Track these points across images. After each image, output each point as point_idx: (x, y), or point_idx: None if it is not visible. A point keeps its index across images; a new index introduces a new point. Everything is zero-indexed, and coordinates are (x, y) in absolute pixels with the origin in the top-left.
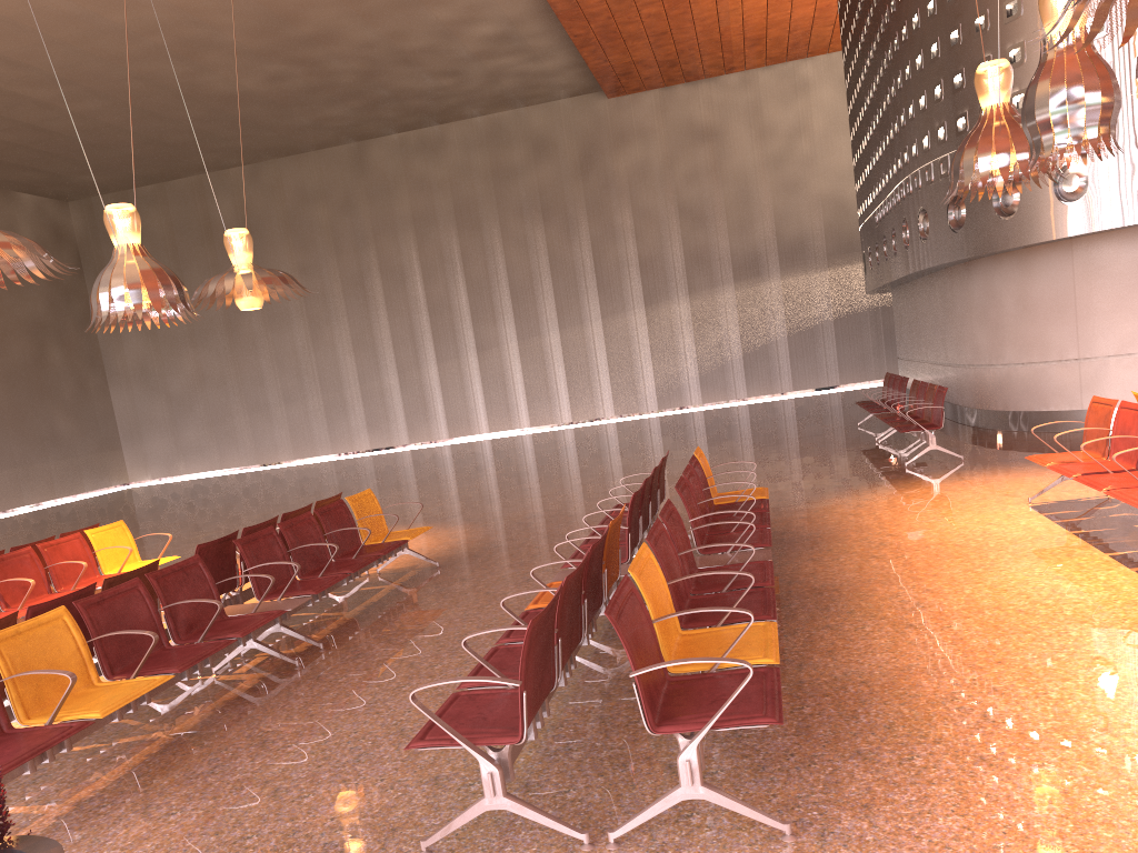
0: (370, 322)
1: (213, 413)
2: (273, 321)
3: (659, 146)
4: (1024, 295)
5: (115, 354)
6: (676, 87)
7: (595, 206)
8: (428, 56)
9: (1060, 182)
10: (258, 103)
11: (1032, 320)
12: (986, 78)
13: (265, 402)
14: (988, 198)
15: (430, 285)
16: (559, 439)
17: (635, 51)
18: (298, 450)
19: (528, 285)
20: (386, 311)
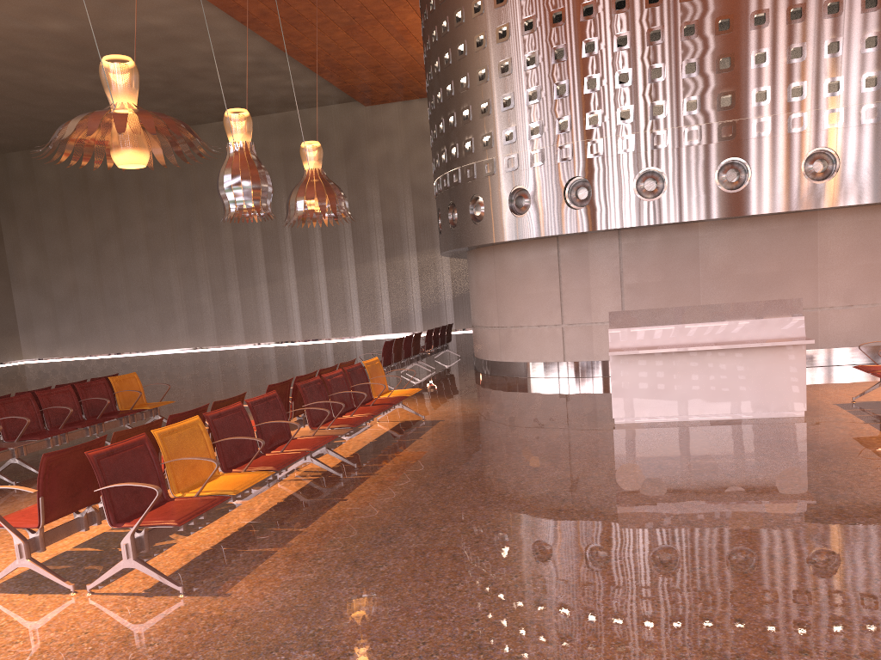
0: (194, 256)
1: (83, 314)
2: (127, 250)
3: (400, 142)
4: (477, 280)
5: (17, 267)
6: (413, 101)
7: (353, 183)
8: (209, 73)
9: (473, 208)
10: (97, 98)
11: (481, 297)
12: (302, 152)
13: (119, 308)
14: (447, 213)
15: (237, 232)
16: (294, 351)
17: (364, 77)
18: (140, 345)
19: (305, 237)
20: (205, 249)
